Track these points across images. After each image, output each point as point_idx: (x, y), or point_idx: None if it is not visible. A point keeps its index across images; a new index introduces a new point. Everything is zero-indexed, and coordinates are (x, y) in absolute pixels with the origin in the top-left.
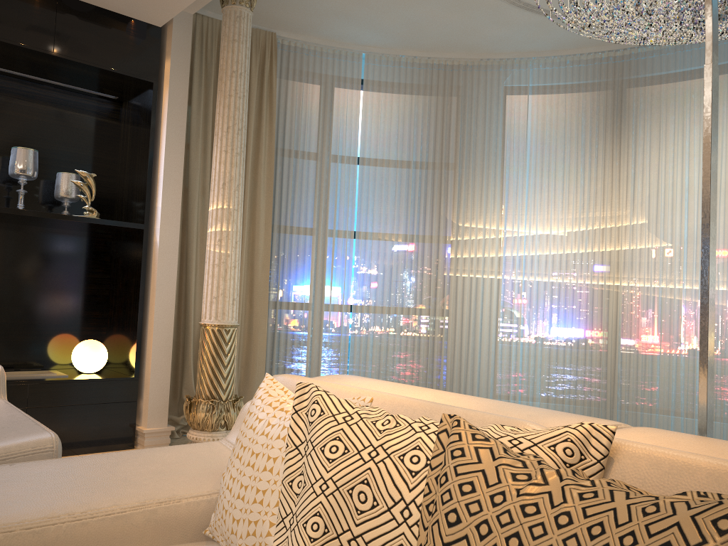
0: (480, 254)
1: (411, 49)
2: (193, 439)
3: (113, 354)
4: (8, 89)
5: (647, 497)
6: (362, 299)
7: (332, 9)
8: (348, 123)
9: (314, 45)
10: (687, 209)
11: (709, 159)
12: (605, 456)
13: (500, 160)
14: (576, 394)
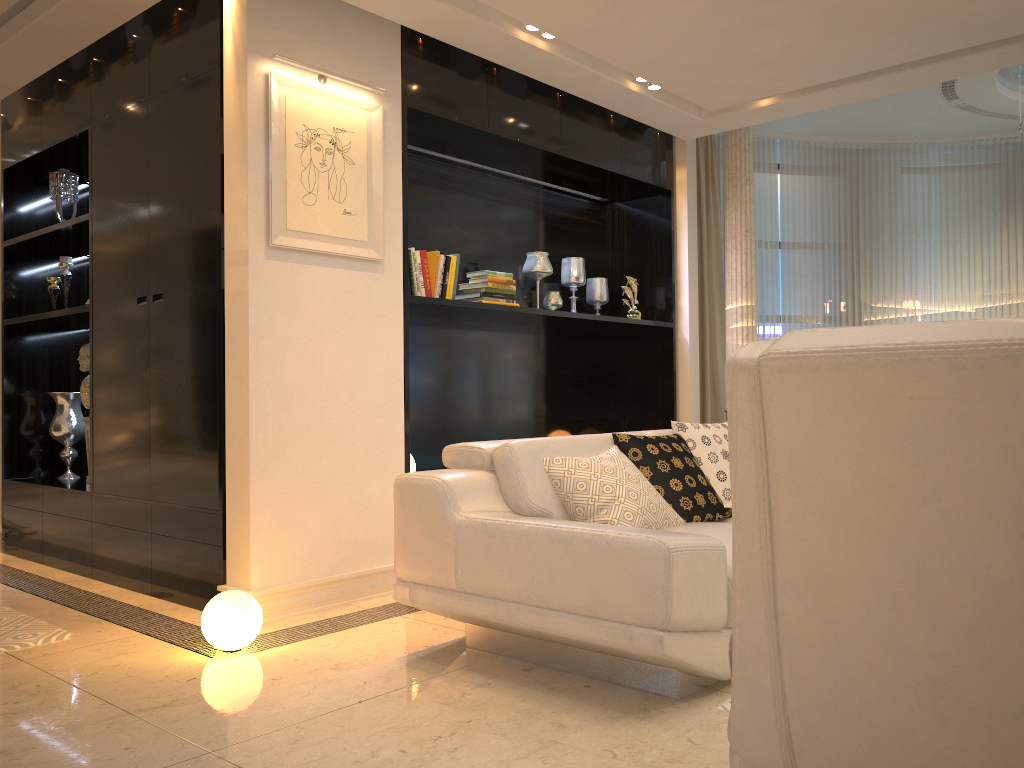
0: None
1: (824, 135)
2: None
3: None
4: (541, 201)
5: None
6: None
7: None
8: (768, 210)
9: None
10: None
11: None
12: None
13: (906, 241)
14: None
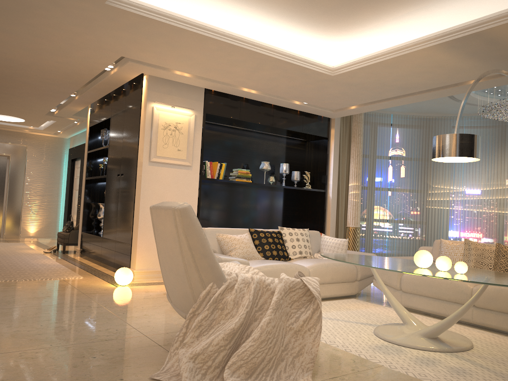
0: (442, 198)
1: (412, 112)
2: None
3: None
4: (275, 141)
5: None
6: (392, 217)
7: None
8: (385, 143)
9: (372, 112)
10: None
11: None
12: None
13: None
14: None
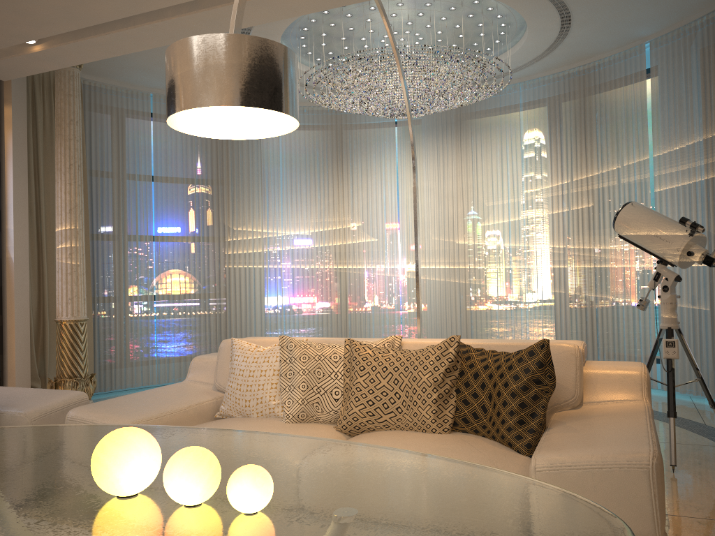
0: (251, 250)
1: None
2: None
3: None
4: None
5: (419, 349)
6: (164, 290)
7: (136, 66)
8: (142, 150)
9: (111, 85)
10: (386, 216)
11: (417, 227)
12: (400, 345)
13: (261, 180)
14: None
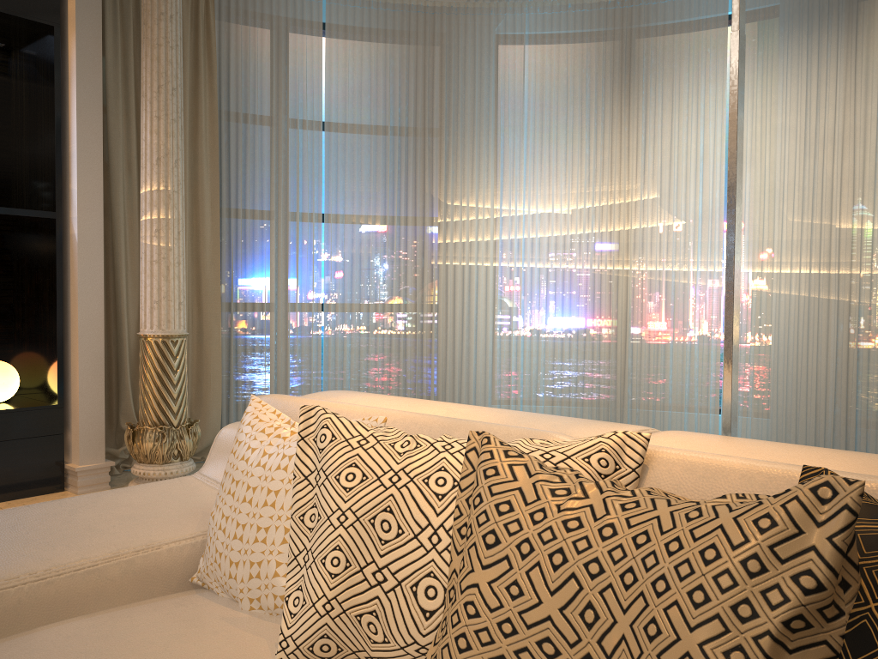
0: (473, 237)
1: None
2: (140, 475)
3: (26, 377)
4: None
5: (688, 503)
6: (336, 296)
7: None
8: (308, 79)
9: None
10: (702, 181)
11: (736, 138)
12: (640, 465)
13: (494, 125)
14: (584, 394)
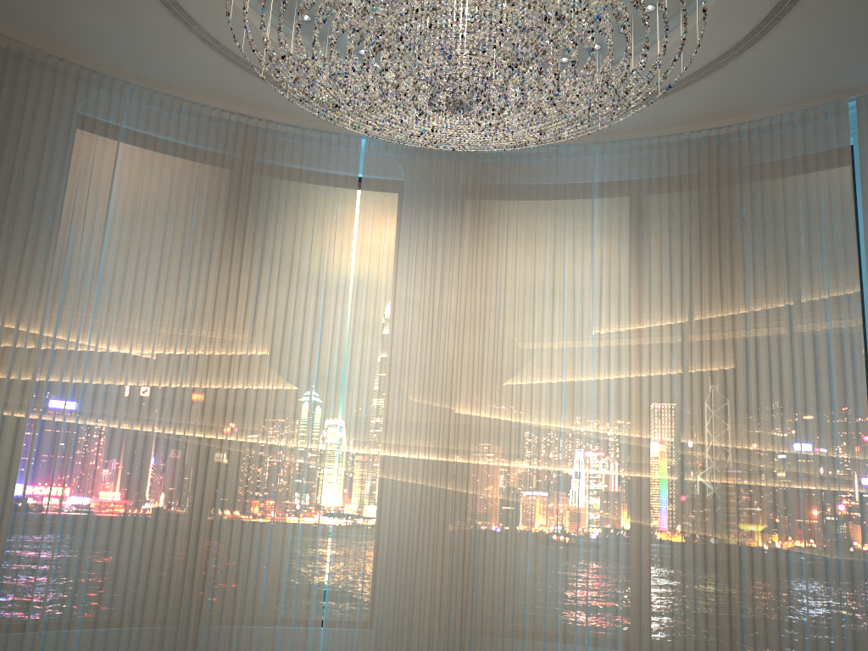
0: (3, 373)
1: None
2: None
3: None
4: None
5: None
6: None
7: None
8: None
9: None
10: (321, 343)
11: None
12: None
13: (61, 223)
14: (145, 610)
